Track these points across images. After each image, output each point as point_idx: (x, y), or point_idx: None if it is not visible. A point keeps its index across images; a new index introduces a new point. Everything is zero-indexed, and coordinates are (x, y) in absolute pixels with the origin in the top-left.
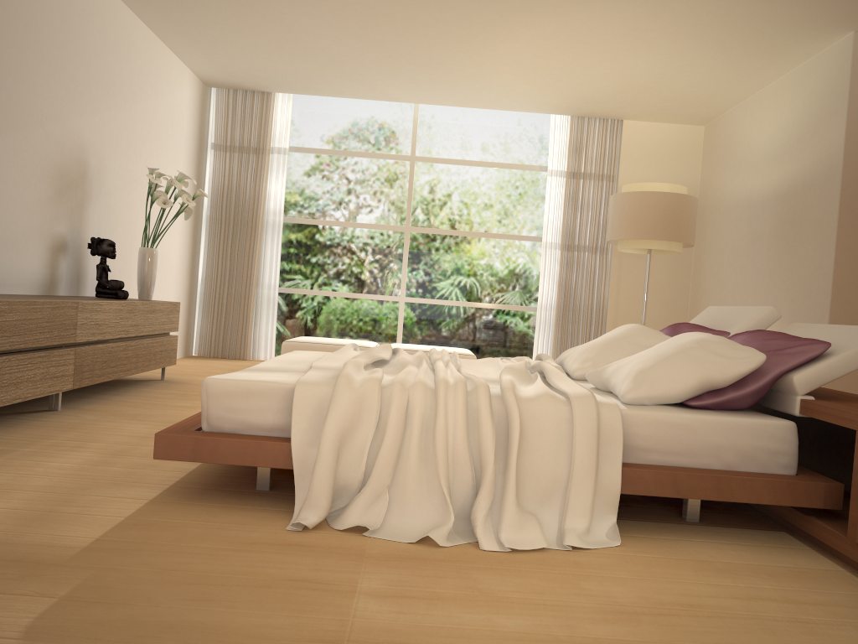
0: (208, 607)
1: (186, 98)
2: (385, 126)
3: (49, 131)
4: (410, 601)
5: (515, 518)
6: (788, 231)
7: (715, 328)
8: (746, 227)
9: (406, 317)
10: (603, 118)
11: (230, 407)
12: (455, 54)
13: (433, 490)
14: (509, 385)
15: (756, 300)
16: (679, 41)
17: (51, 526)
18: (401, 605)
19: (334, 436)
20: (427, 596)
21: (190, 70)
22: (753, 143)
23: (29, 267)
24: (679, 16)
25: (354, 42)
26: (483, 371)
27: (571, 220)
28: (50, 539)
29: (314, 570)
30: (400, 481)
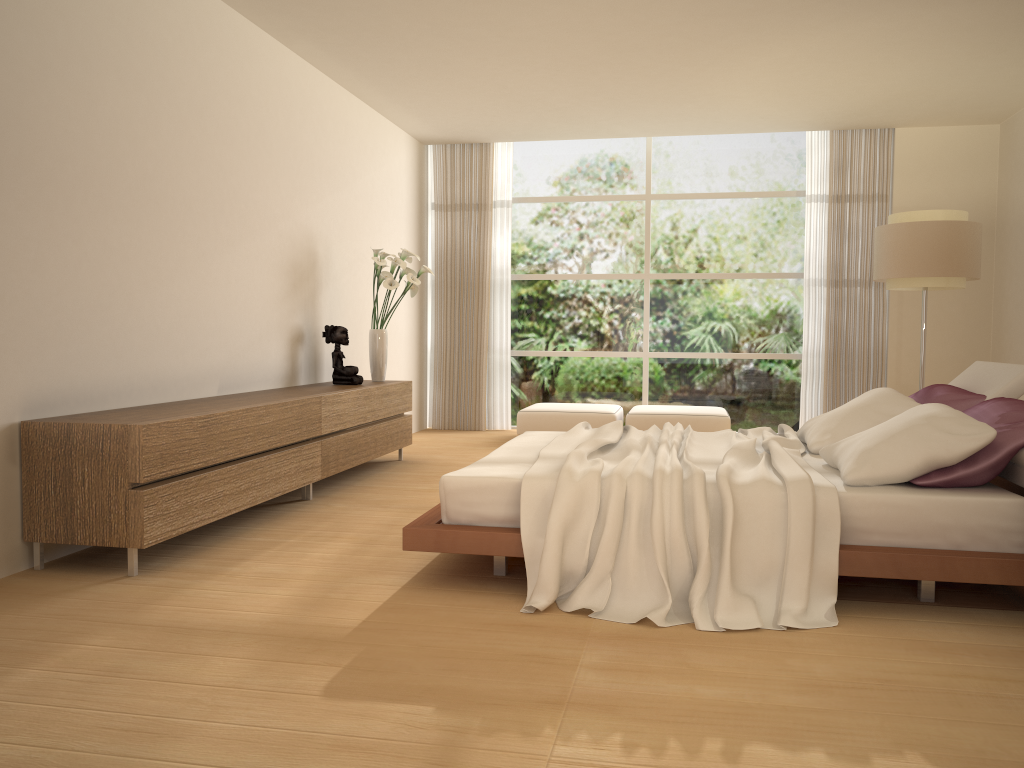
0: (456, 675)
1: (403, 162)
2: (615, 164)
3: (281, 229)
4: (624, 673)
5: (730, 600)
6: None
7: (975, 389)
8: None
9: (651, 374)
10: (870, 128)
11: (465, 501)
12: (683, 88)
13: (652, 575)
14: (724, 472)
15: None
16: (942, 48)
17: (326, 610)
18: (615, 676)
19: (558, 527)
20: (639, 669)
21: (405, 133)
22: None
23: (273, 362)
24: (935, 25)
25: (571, 90)
26: (713, 450)
27: (836, 251)
28: (328, 621)
29: (543, 647)
30: (621, 567)
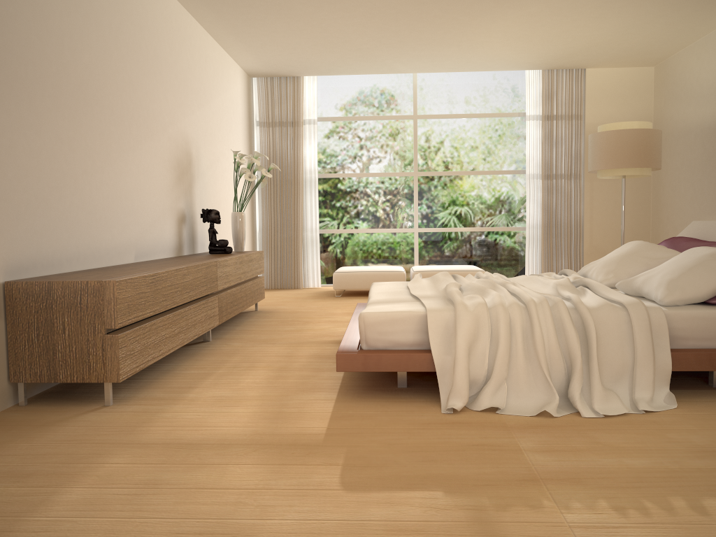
0: (437, 465)
1: (239, 89)
2: (391, 93)
3: (169, 133)
4: (561, 453)
5: (602, 394)
6: None
7: (705, 239)
8: (701, 149)
9: (420, 244)
10: (569, 69)
11: (381, 331)
12: (455, 34)
13: (537, 379)
14: (580, 299)
15: (714, 208)
16: (641, 7)
17: (290, 421)
18: (557, 456)
19: (465, 346)
20: (570, 449)
21: (240, 67)
22: (702, 80)
23: (168, 237)
24: None
25: (375, 34)
26: (534, 288)
27: (548, 154)
28: (299, 430)
29: (483, 438)
30: (513, 374)
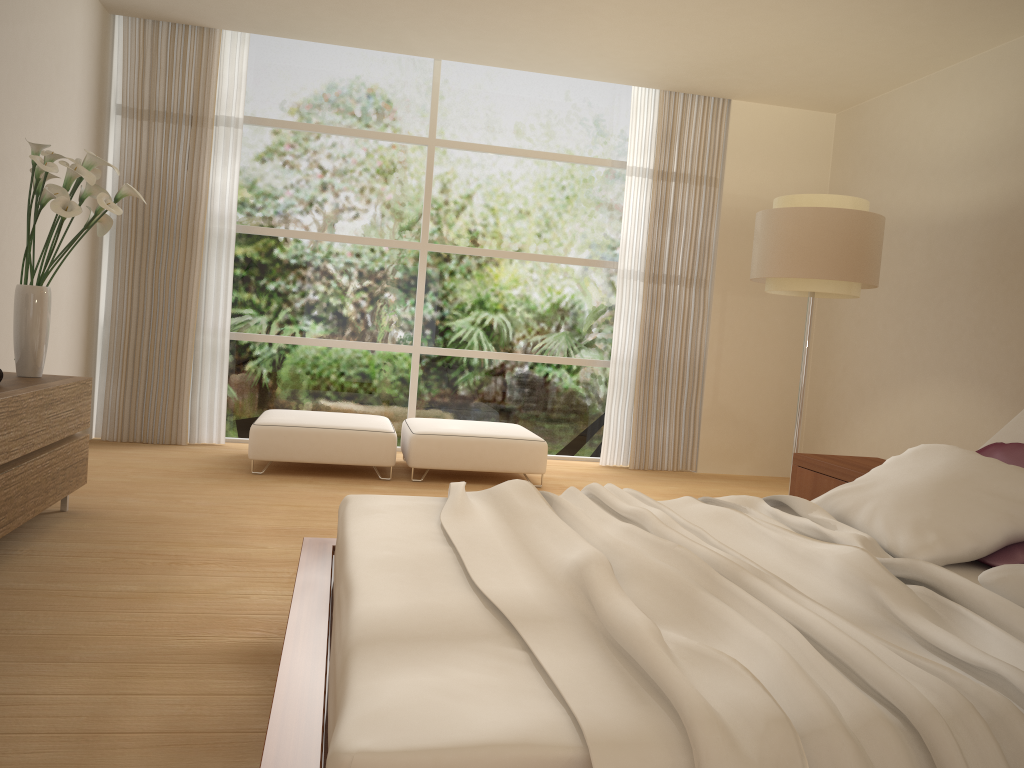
0: None
1: (78, 28)
2: (391, 91)
3: None
4: None
5: None
6: (1012, 271)
7: None
8: (924, 259)
9: (422, 375)
10: (704, 96)
11: None
12: None
13: None
14: None
15: (945, 364)
16: None
17: None
18: None
19: None
20: None
21: None
22: (936, 141)
23: None
24: None
25: None
26: (772, 566)
27: (658, 239)
28: None
29: None
30: None
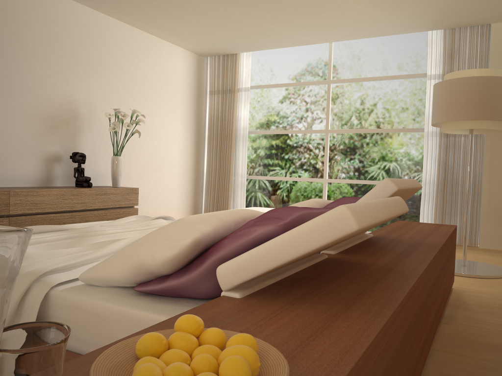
0: None
1: (180, 65)
2: (311, 62)
3: (37, 94)
4: None
5: None
6: None
7: None
8: None
9: (328, 193)
10: (473, 26)
11: None
12: None
13: None
14: None
15: None
16: None
17: None
18: None
19: None
20: None
21: (183, 48)
22: None
23: (25, 171)
24: None
25: (237, 8)
26: None
27: None
28: None
29: None
30: None
